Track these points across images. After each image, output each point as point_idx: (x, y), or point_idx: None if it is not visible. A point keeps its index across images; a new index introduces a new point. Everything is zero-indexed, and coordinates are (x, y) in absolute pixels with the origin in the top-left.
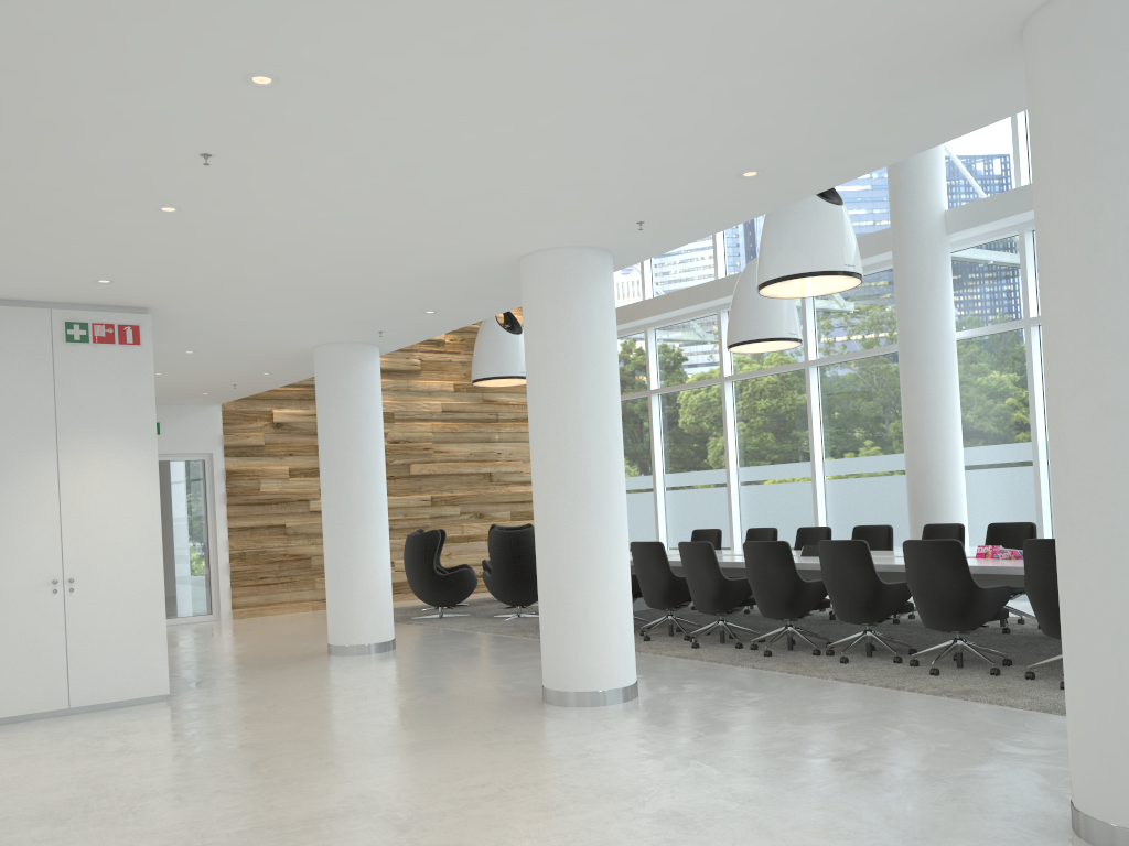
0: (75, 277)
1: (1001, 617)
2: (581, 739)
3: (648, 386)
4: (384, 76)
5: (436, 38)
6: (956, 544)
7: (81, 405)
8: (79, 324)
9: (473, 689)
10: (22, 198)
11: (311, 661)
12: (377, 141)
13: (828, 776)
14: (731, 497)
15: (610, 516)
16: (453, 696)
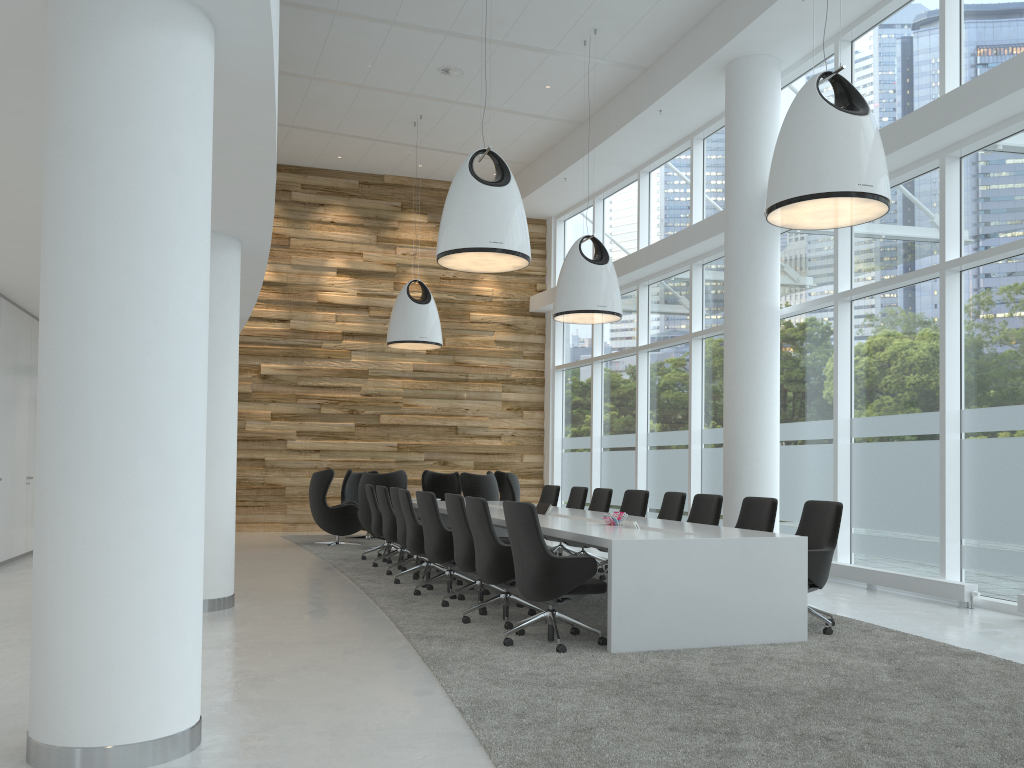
0: None
1: None
2: None
3: (592, 353)
4: None
5: None
6: (480, 502)
7: None
8: None
9: None
10: None
11: None
12: None
13: None
14: (637, 460)
15: None
16: None
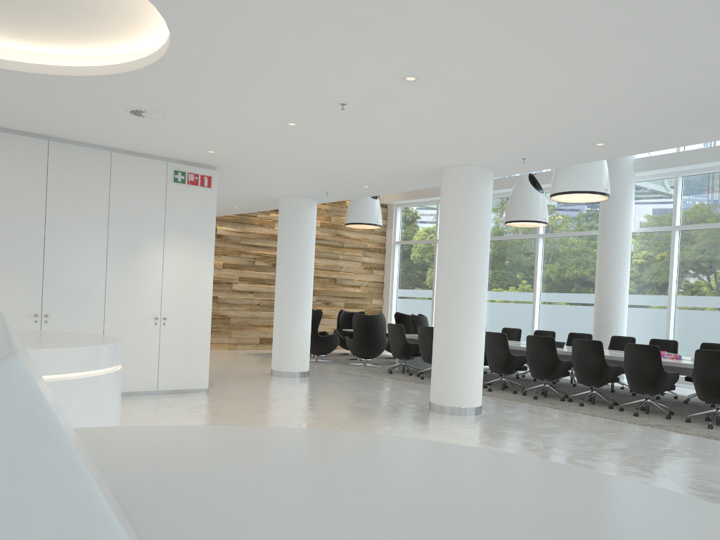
0: (198, 148)
1: (672, 389)
2: (472, 430)
3: (436, 237)
4: (469, 84)
5: (511, 73)
6: (656, 348)
7: (178, 219)
8: (181, 172)
9: (382, 401)
10: (223, 110)
11: (266, 378)
12: (434, 109)
13: (619, 456)
14: None
15: (480, 314)
16: (375, 404)
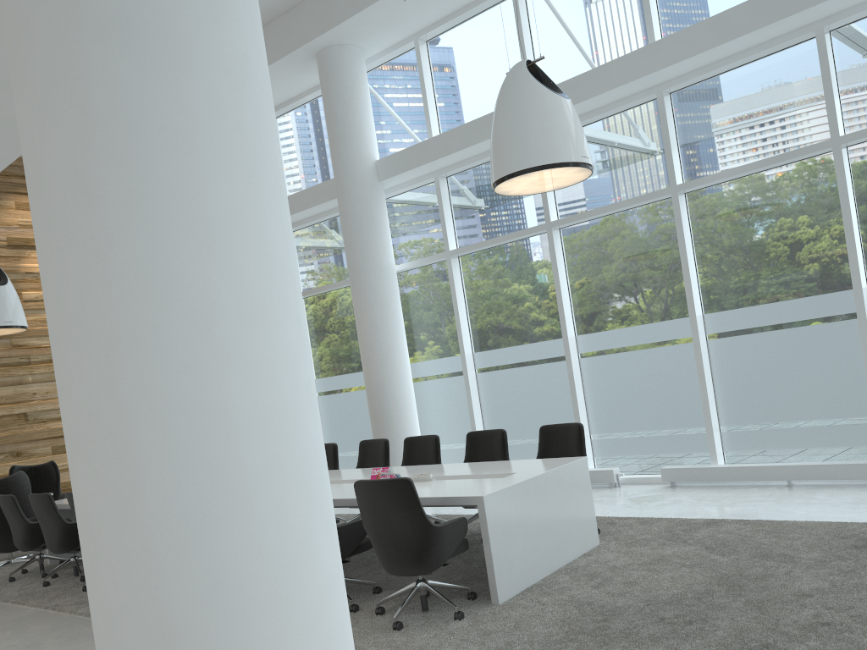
0: None
1: (364, 549)
2: None
3: None
4: None
5: None
6: None
7: None
8: None
9: None
10: None
11: None
12: None
13: None
14: None
15: None
16: None
